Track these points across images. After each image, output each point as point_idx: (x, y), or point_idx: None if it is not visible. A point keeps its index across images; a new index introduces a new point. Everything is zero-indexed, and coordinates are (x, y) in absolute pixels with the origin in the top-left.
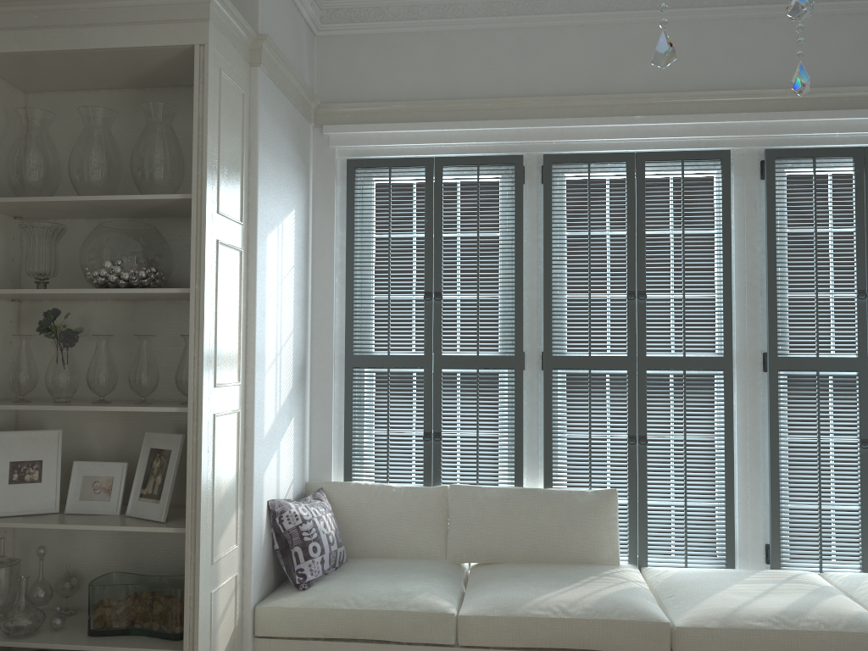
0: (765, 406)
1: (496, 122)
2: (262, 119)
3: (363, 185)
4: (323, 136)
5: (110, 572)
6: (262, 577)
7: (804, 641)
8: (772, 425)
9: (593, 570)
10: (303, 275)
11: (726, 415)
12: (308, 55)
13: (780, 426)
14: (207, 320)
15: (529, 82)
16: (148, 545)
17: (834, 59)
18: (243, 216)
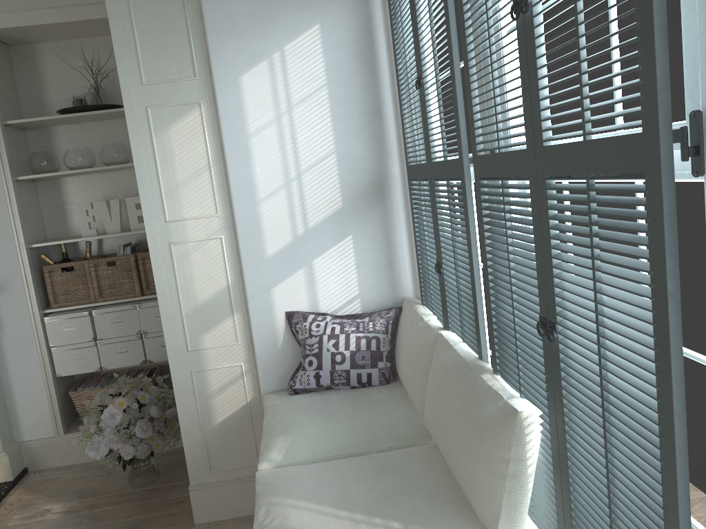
0: None
1: None
2: None
3: None
4: None
5: None
6: (283, 373)
7: None
8: None
9: (431, 520)
10: (362, 85)
11: (655, 316)
12: None
13: None
14: (141, 174)
15: None
16: None
17: None
18: (199, 70)
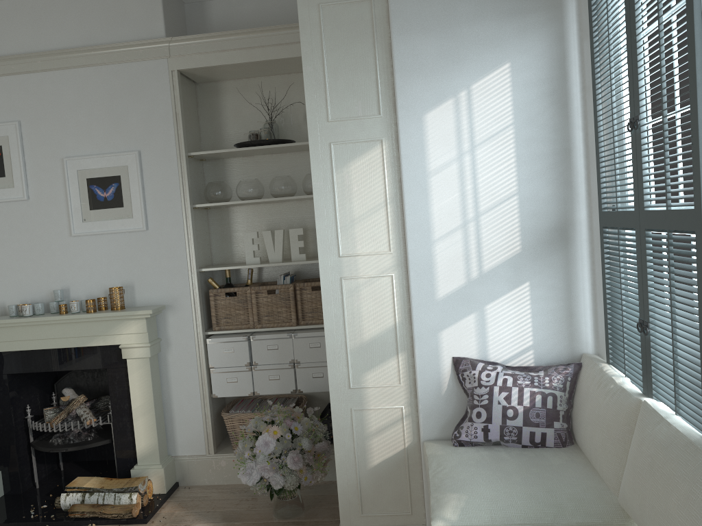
0: None
1: None
2: (398, 9)
3: None
4: None
5: None
6: (445, 421)
7: None
8: None
9: None
10: (551, 126)
11: None
12: None
13: None
14: (319, 208)
15: None
16: None
17: None
18: (384, 108)
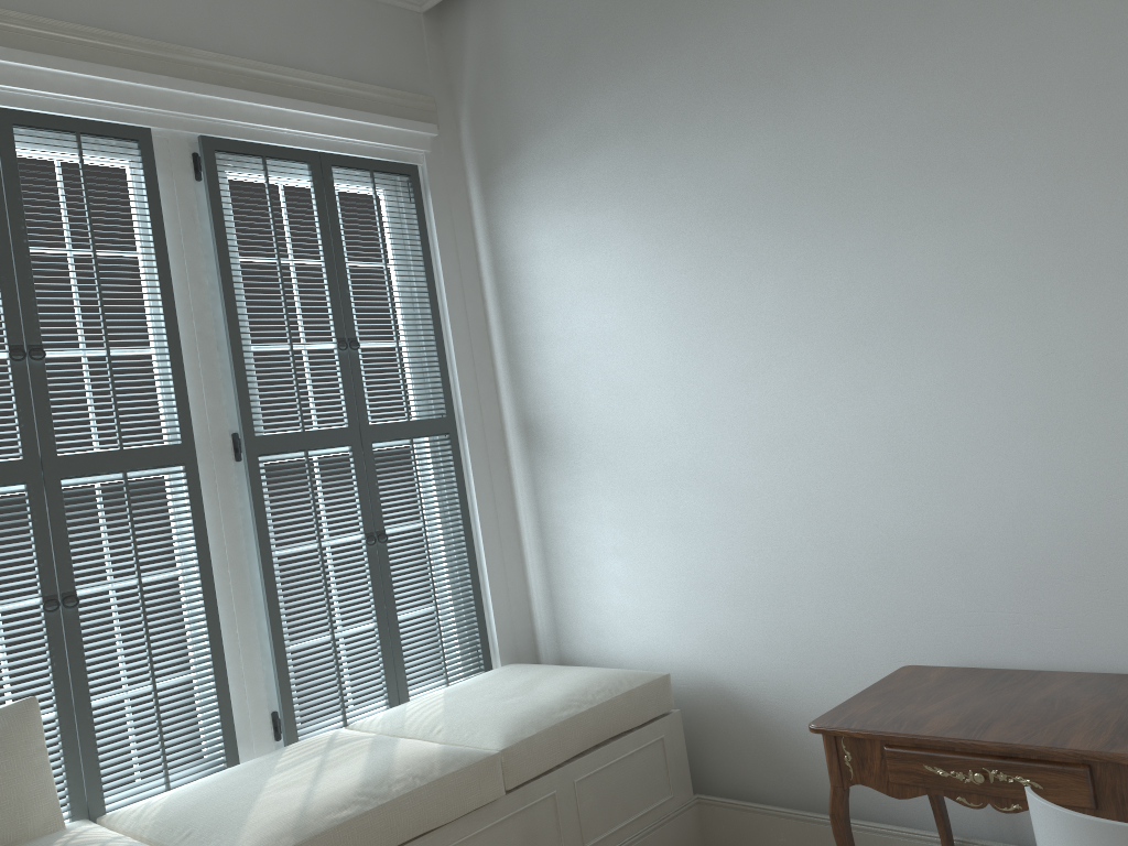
0: (246, 511)
1: None
2: None
3: None
4: None
5: None
6: None
7: (404, 810)
8: (262, 535)
9: None
10: None
11: (197, 533)
12: None
13: (271, 536)
14: None
15: None
16: None
17: (270, 30)
18: None
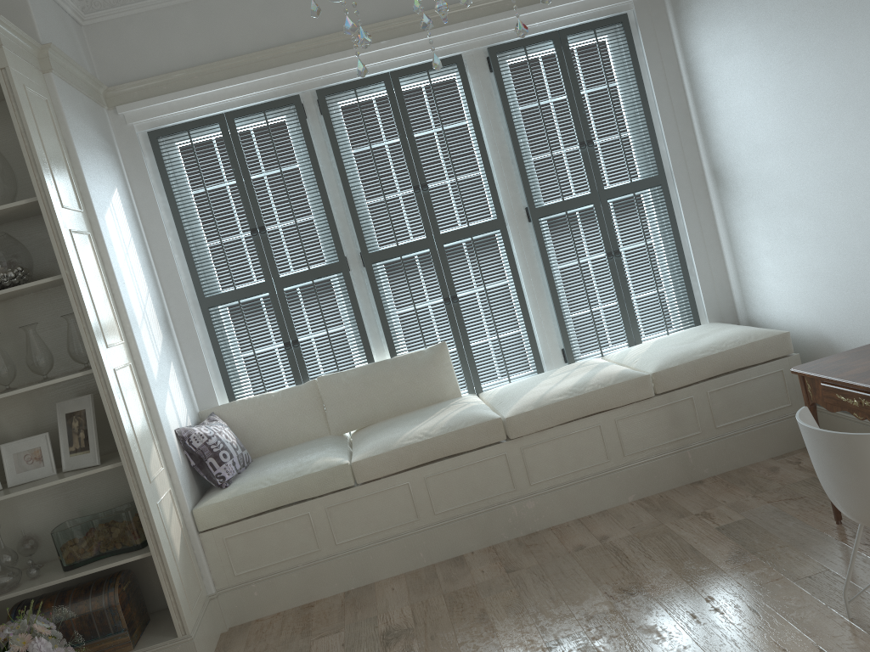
0: (537, 248)
1: (268, 71)
2: (68, 118)
3: (169, 151)
4: (118, 116)
5: (63, 522)
6: (189, 489)
7: (590, 399)
8: (544, 260)
9: (443, 405)
10: (141, 241)
11: (510, 263)
12: (83, 46)
13: (550, 260)
14: (84, 296)
15: (286, 30)
16: (87, 493)
17: None
18: (81, 204)
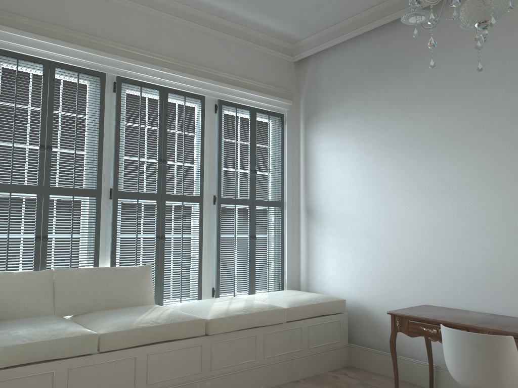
0: (214, 221)
1: (91, 50)
2: None
3: None
4: None
5: None
6: None
7: (256, 317)
8: (218, 229)
9: (147, 307)
10: None
11: (200, 225)
12: None
13: (220, 230)
14: None
15: (110, 33)
16: None
17: (243, 66)
18: None
